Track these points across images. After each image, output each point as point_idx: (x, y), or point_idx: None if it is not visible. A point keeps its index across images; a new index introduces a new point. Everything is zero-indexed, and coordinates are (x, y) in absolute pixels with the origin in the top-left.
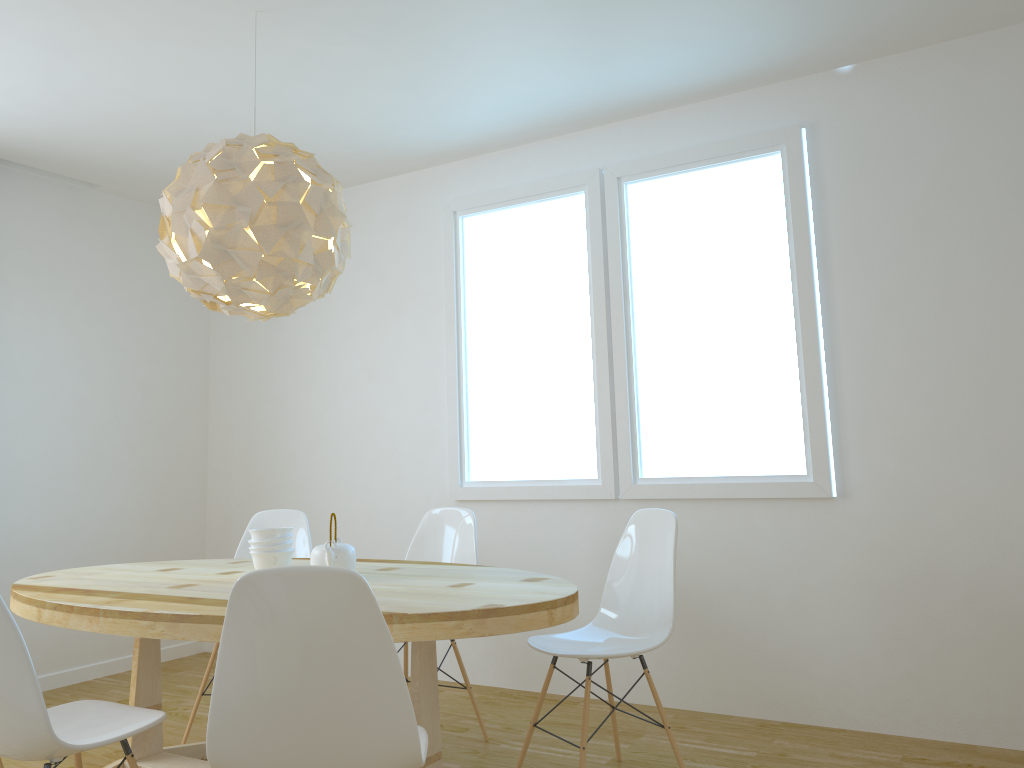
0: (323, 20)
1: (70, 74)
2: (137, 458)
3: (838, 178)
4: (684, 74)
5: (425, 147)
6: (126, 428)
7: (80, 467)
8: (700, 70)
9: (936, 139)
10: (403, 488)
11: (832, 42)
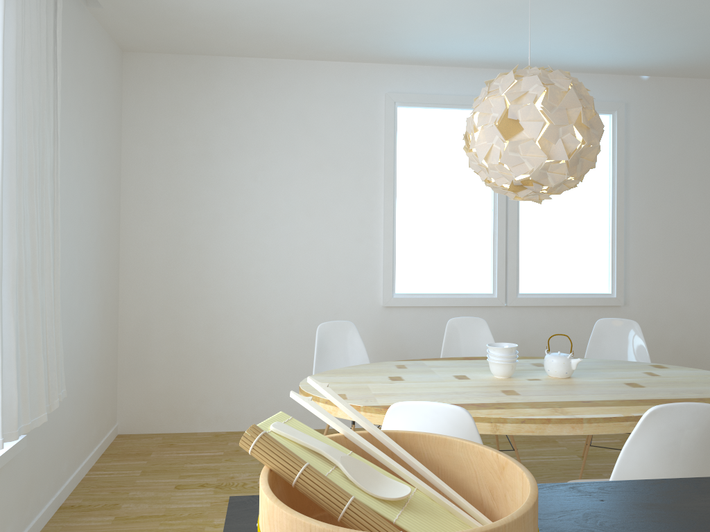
0: None
1: None
2: (98, 272)
3: (636, 136)
4: (594, 60)
5: (399, 53)
6: (95, 244)
7: (80, 283)
8: (603, 61)
9: (681, 127)
10: (338, 297)
11: (666, 67)
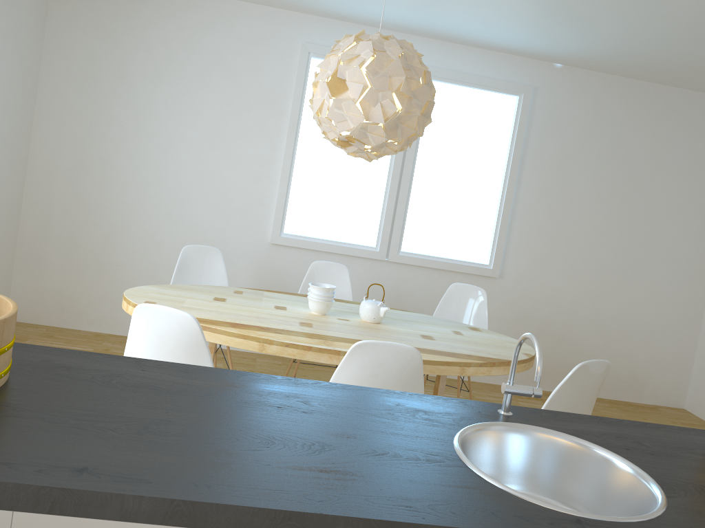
0: None
1: None
2: None
3: (539, 121)
4: (503, 41)
5: (315, 5)
6: None
7: None
8: (511, 43)
9: (585, 119)
10: (229, 228)
11: (573, 57)
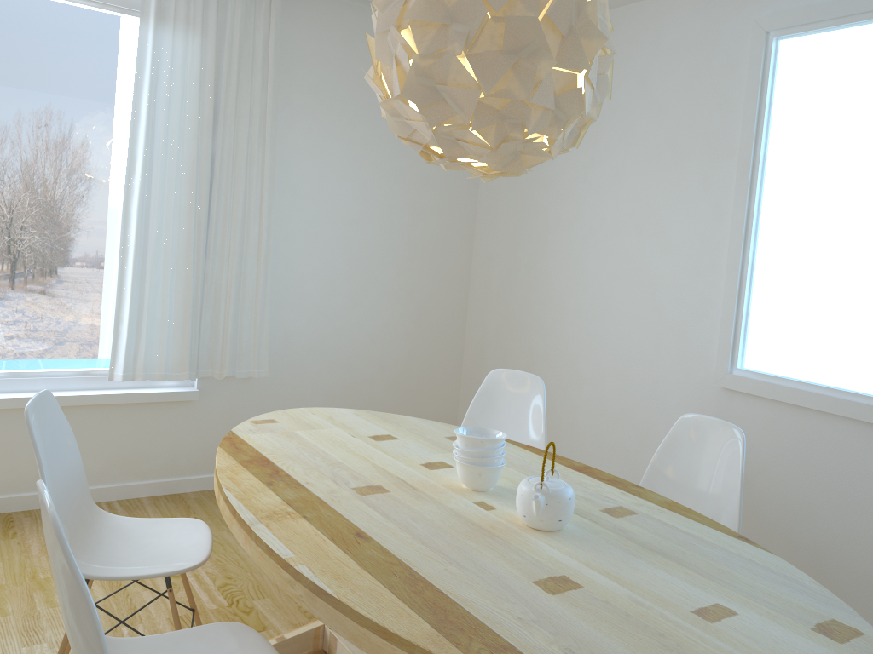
0: None
1: None
2: (403, 279)
3: None
4: None
5: None
6: (394, 250)
7: (350, 283)
8: None
9: None
10: (660, 357)
11: None
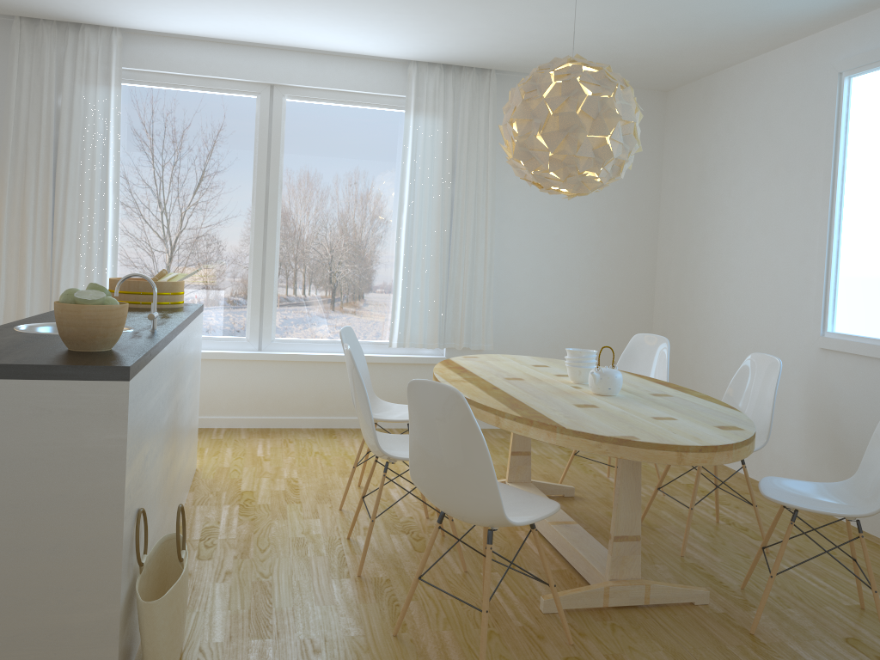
0: None
1: (498, 16)
2: (596, 281)
3: None
4: None
5: (805, 14)
6: (589, 258)
7: (554, 284)
8: None
9: None
10: (780, 329)
11: None
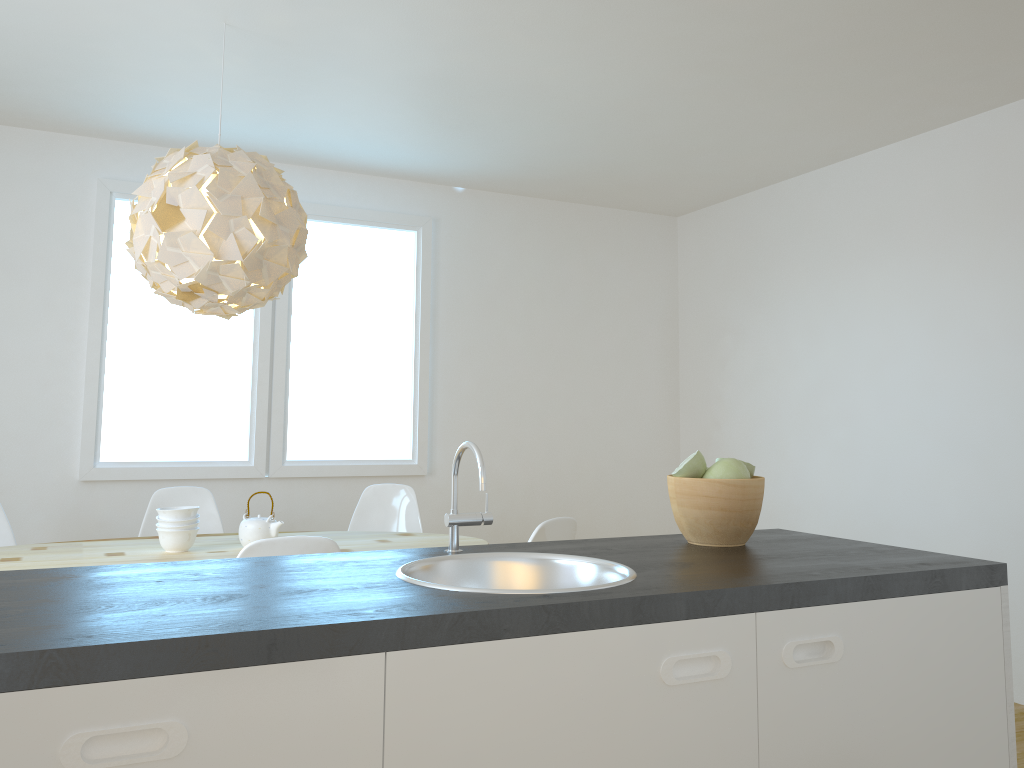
0: (257, 49)
1: None
2: None
3: (448, 261)
4: (385, 161)
5: (113, 125)
6: None
7: None
8: (397, 162)
9: (503, 253)
10: (5, 469)
11: (476, 177)
